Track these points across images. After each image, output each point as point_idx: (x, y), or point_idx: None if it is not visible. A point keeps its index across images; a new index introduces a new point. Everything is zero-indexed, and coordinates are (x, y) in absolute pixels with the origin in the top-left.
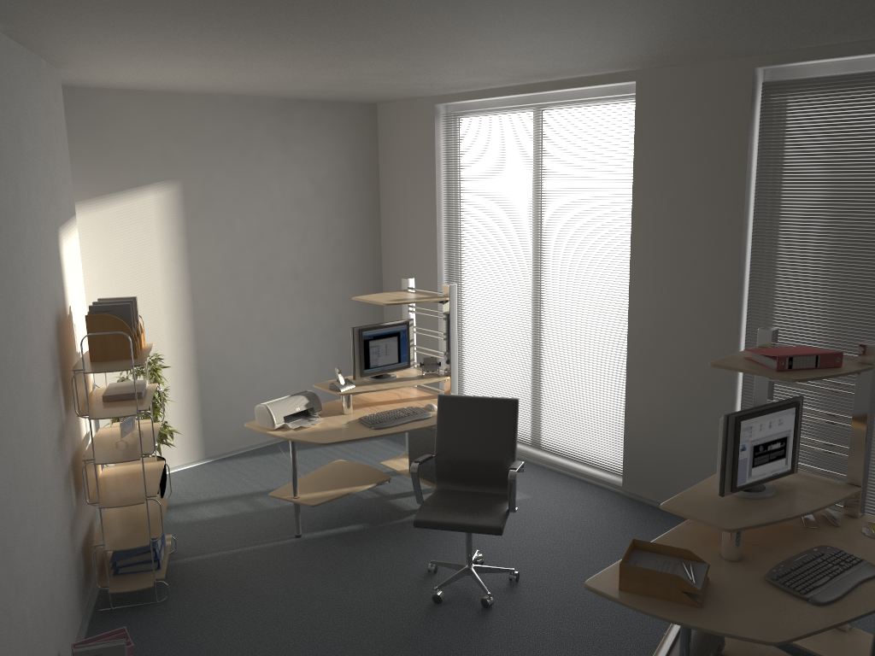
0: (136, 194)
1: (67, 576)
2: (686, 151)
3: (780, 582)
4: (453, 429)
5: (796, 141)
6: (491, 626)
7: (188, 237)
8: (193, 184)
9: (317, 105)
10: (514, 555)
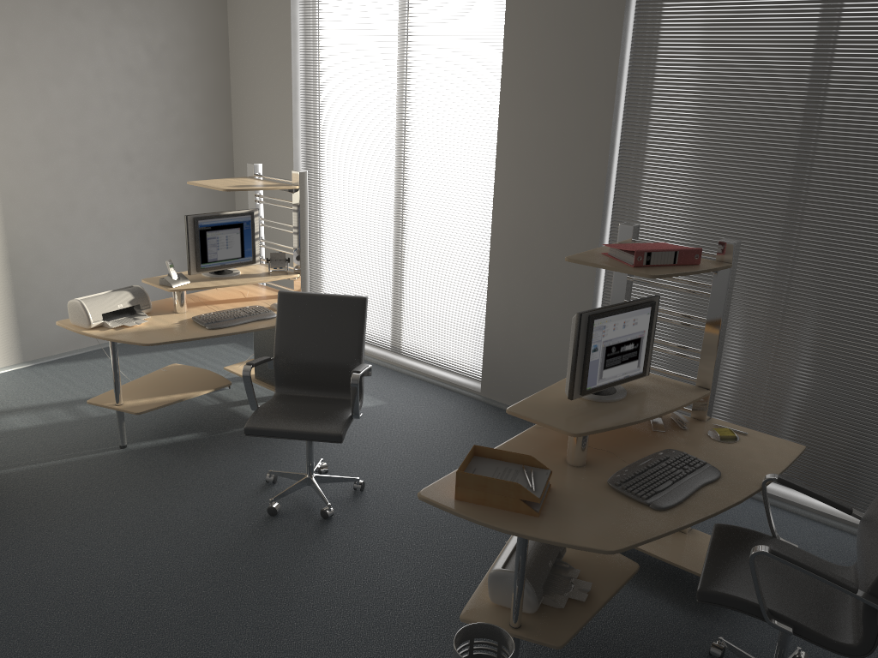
0: None
1: None
2: (559, 32)
3: (623, 488)
4: (294, 329)
5: (672, 25)
6: (329, 538)
7: None
8: None
9: None
10: (362, 464)
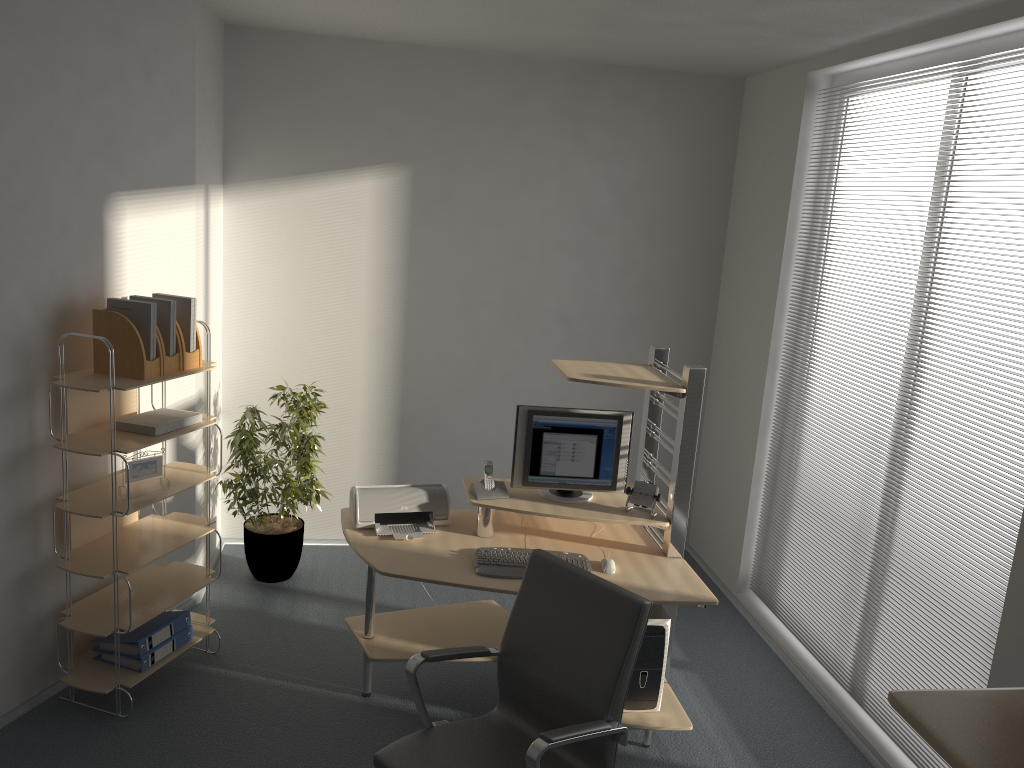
0: (347, 177)
1: None
2: None
3: None
4: (534, 618)
5: None
6: None
7: (410, 243)
8: (428, 173)
9: (638, 74)
10: None
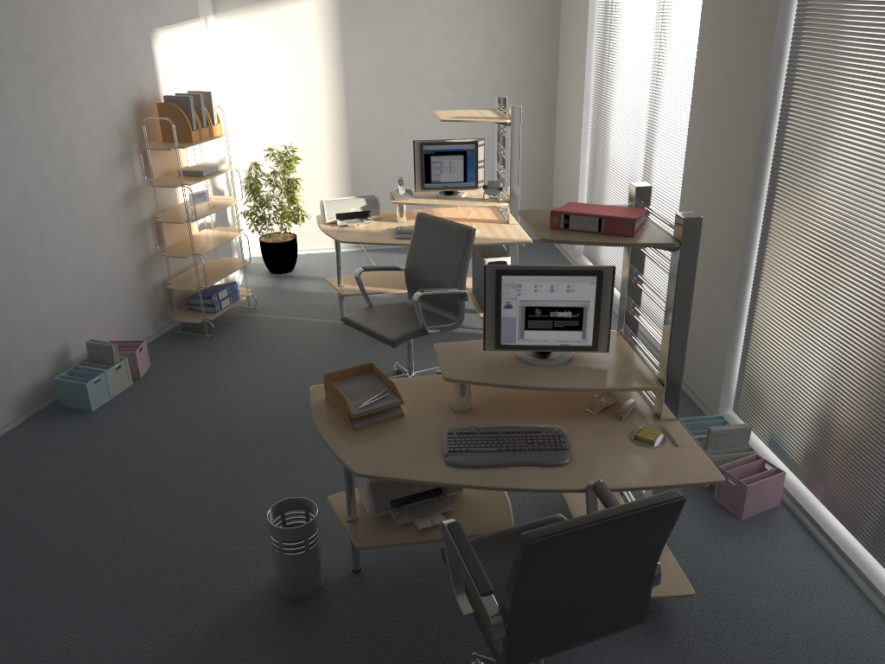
0: None
1: (128, 297)
2: None
3: (447, 437)
4: (420, 247)
5: None
6: None
7: (343, 43)
8: None
9: None
10: None
